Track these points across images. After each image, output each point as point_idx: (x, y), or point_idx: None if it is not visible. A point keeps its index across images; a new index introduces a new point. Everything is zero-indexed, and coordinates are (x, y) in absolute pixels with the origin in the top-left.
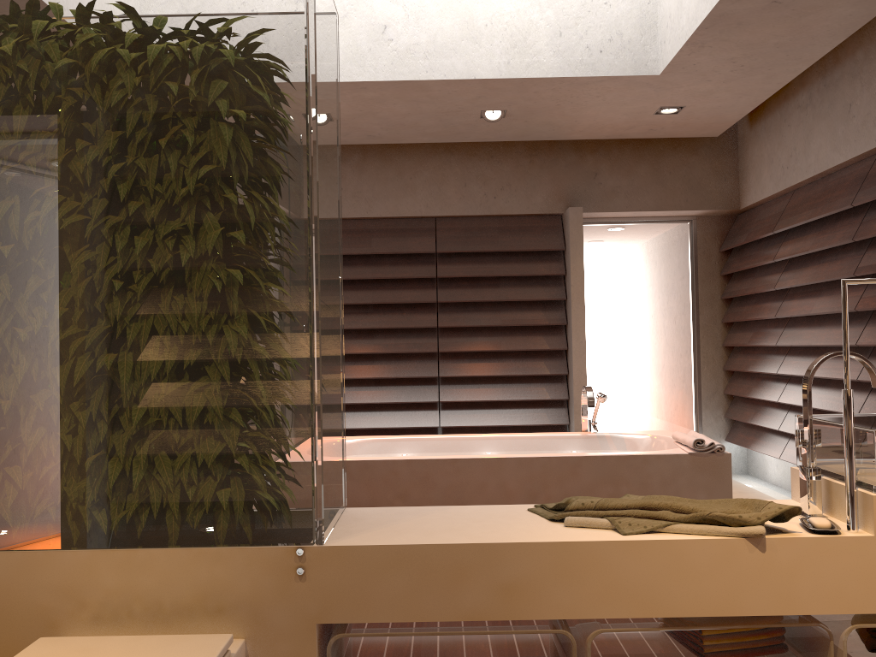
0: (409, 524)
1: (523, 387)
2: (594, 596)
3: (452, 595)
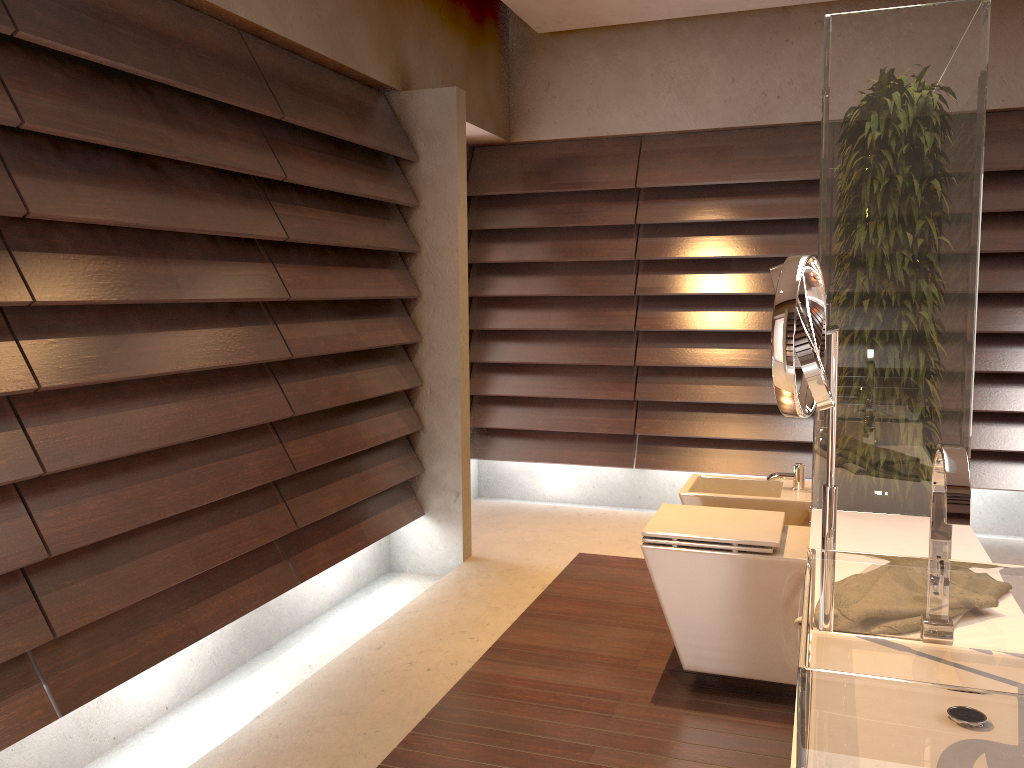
0: (885, 530)
1: None
2: None
3: None
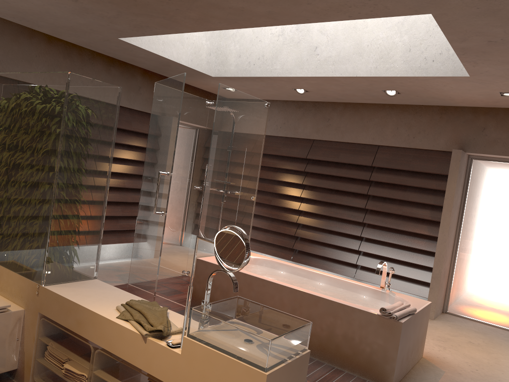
0: (86, 290)
1: (409, 254)
2: (98, 336)
3: (66, 317)
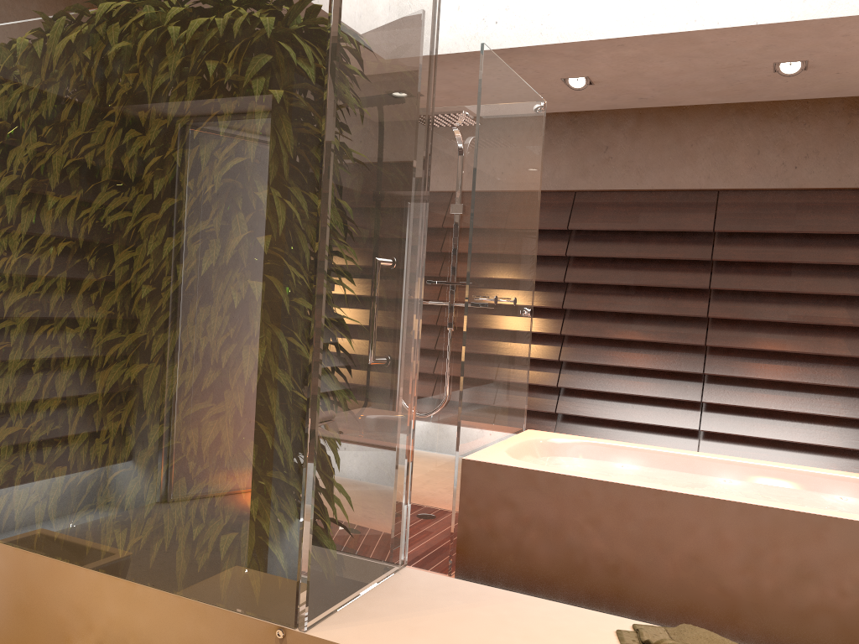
0: (440, 620)
1: (811, 397)
2: None
3: None
